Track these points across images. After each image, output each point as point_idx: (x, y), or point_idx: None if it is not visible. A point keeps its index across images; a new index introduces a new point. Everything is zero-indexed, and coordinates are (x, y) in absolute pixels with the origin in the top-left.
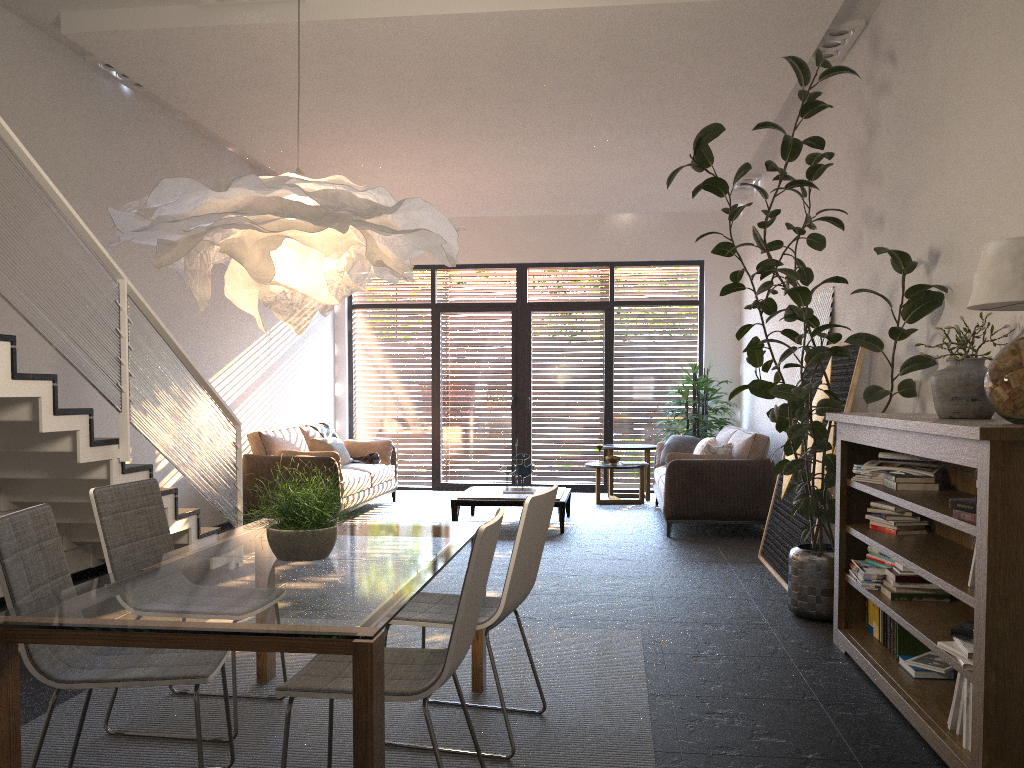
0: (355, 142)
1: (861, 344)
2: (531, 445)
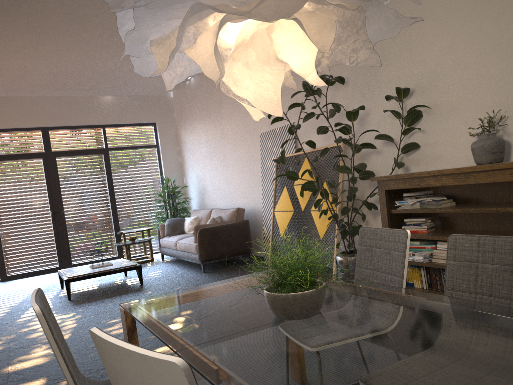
0: None
1: (386, 139)
2: (68, 240)
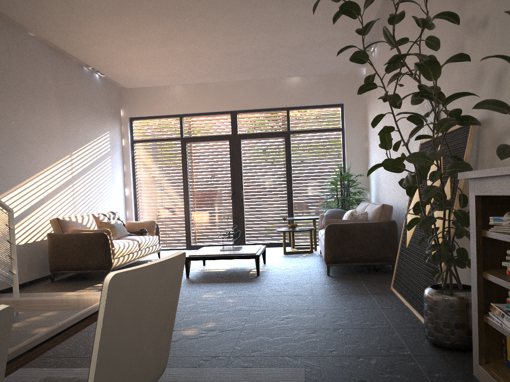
0: (106, 20)
1: (490, 108)
2: (244, 220)
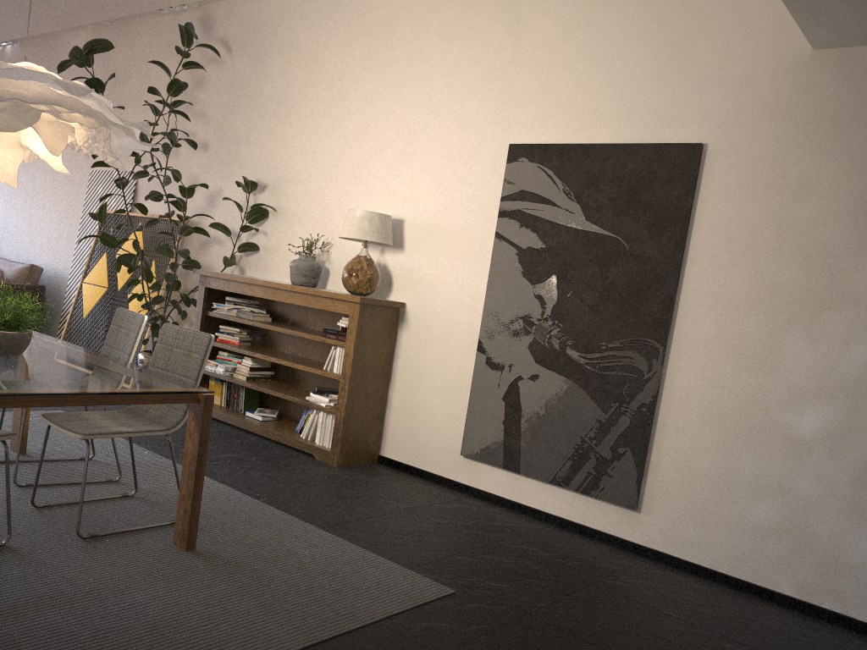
0: None
1: (221, 230)
2: None
